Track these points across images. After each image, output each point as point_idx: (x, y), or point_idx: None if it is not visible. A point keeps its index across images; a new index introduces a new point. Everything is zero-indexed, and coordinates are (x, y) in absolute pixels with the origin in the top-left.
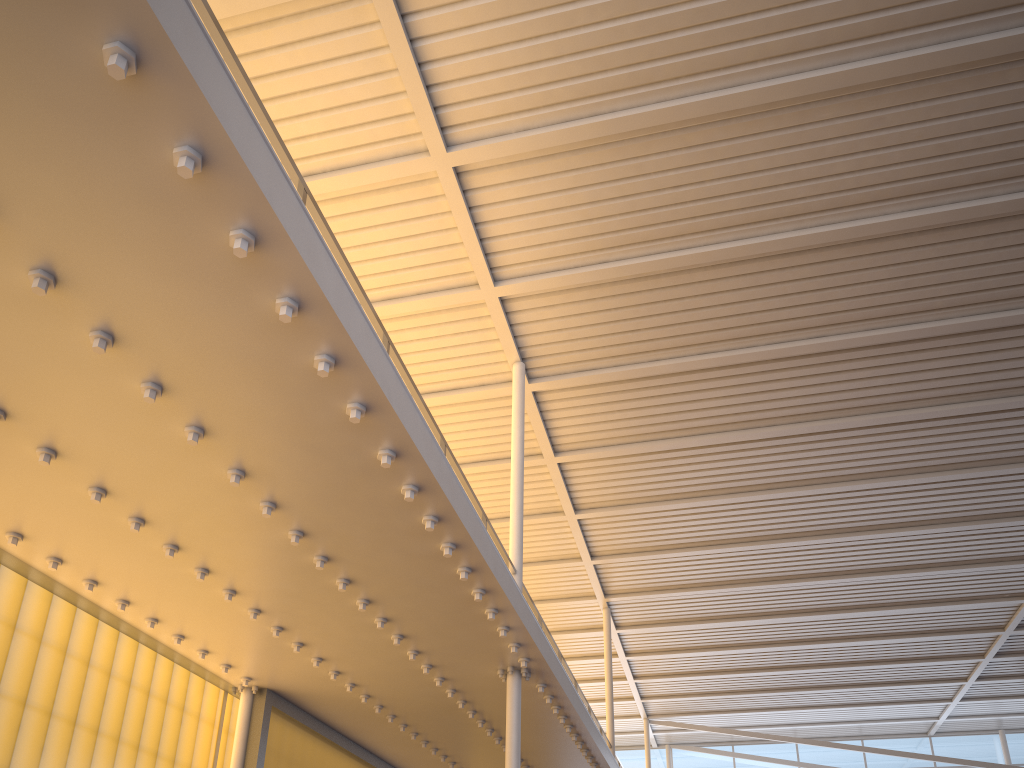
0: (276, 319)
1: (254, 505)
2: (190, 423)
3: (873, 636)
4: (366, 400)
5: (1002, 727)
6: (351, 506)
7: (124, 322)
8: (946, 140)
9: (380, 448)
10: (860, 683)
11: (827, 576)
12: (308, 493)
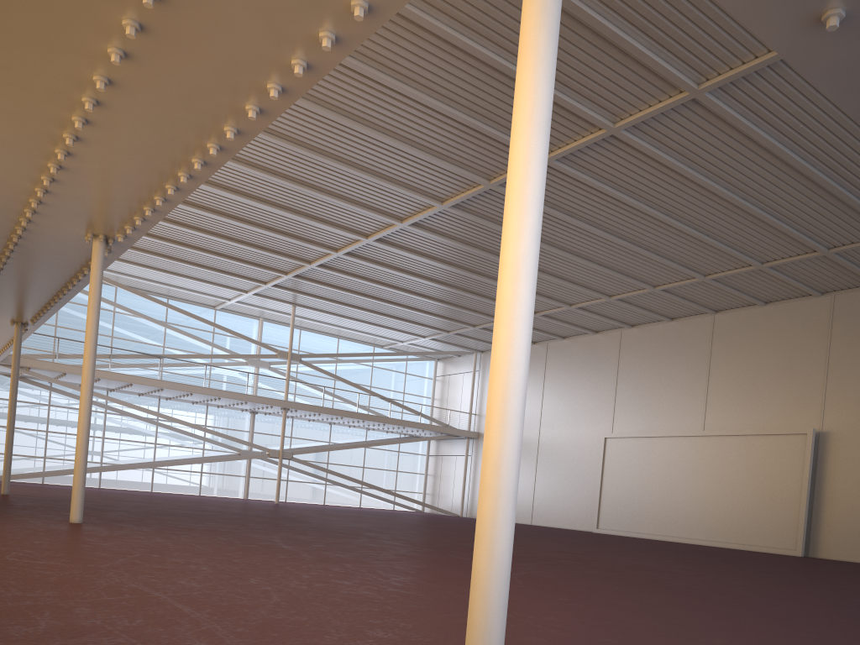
0: (282, 62)
1: (78, 95)
2: (122, 48)
3: (231, 239)
4: (266, 110)
5: (263, 316)
6: (156, 132)
7: (182, 1)
8: (492, 8)
9: (232, 126)
10: (197, 264)
11: (233, 191)
12: (137, 113)
